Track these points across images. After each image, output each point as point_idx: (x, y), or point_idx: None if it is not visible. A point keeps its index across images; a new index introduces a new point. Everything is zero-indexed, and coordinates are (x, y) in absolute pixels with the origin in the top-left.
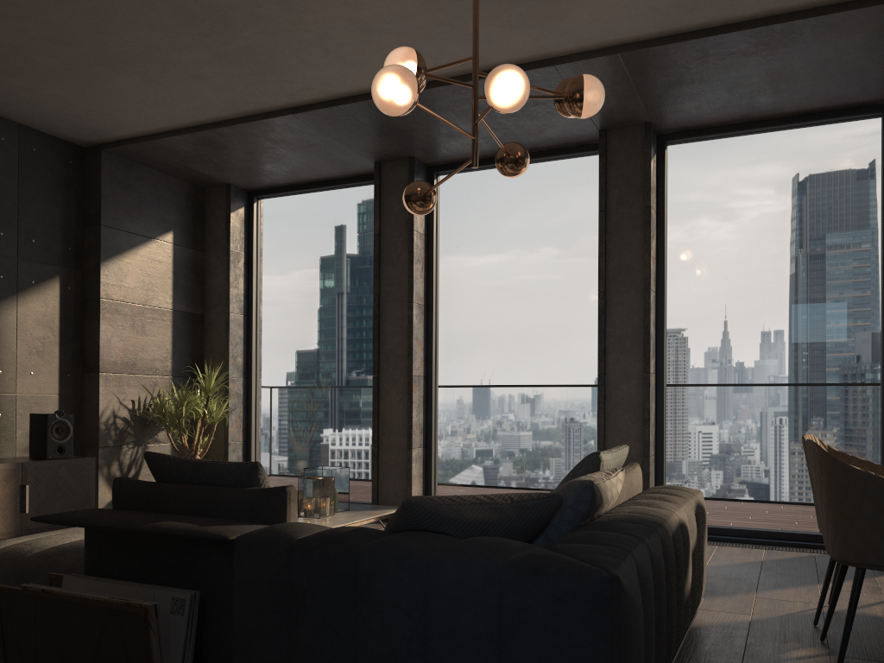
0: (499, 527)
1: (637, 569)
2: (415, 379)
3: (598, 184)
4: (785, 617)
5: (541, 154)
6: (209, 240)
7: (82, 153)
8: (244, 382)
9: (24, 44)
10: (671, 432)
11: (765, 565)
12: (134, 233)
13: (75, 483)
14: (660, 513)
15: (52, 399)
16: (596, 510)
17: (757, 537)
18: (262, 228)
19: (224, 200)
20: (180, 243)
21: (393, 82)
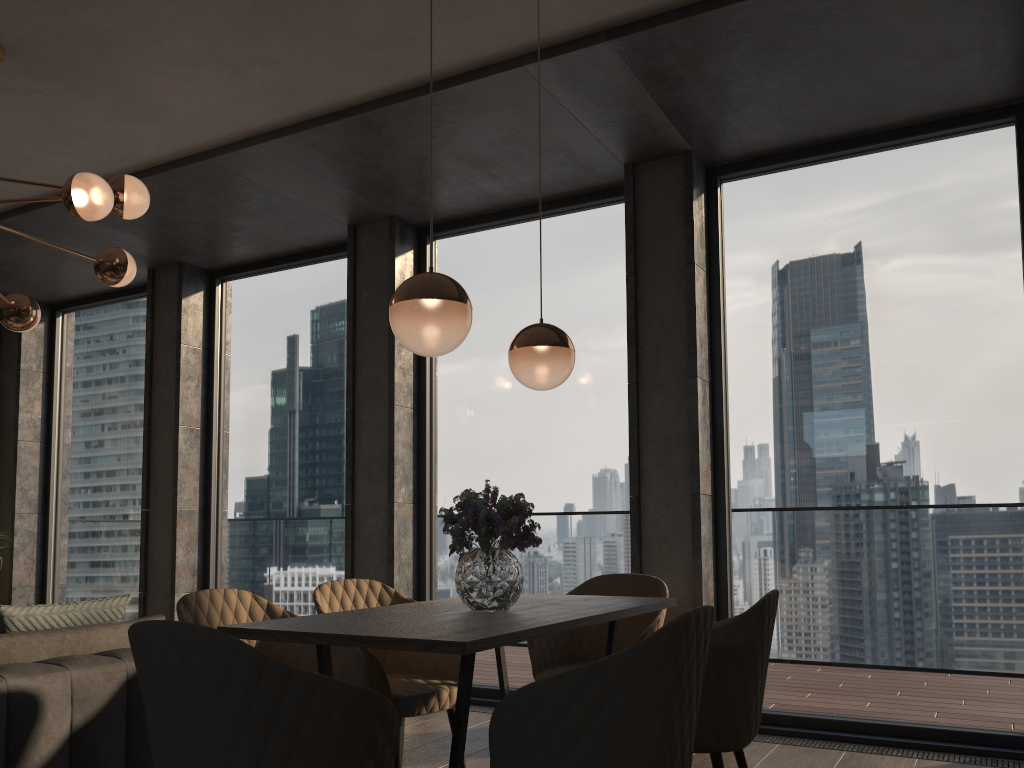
0: None
1: None
2: (182, 513)
3: (347, 286)
4: None
5: (312, 255)
6: (4, 360)
7: None
8: (40, 518)
9: None
10: (435, 572)
11: None
12: None
13: None
14: None
15: None
16: None
17: None
18: (65, 345)
19: None
20: None
21: None
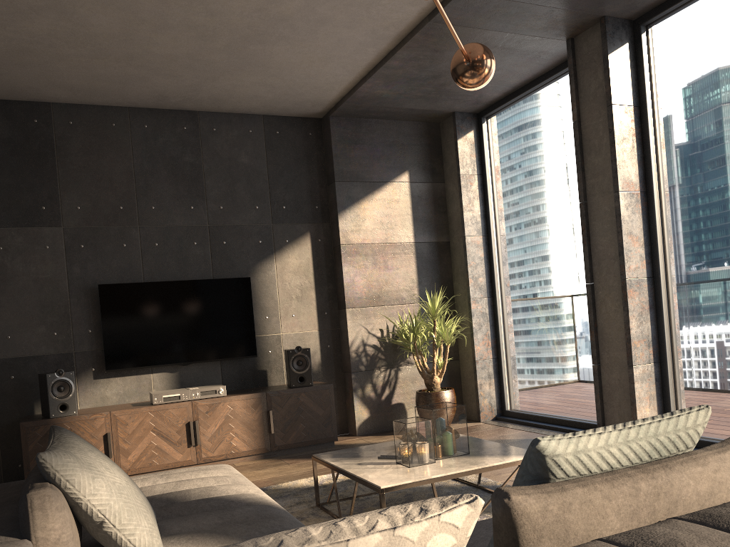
0: None
1: None
2: (631, 283)
3: None
4: None
5: None
6: (446, 170)
7: (320, 123)
8: (489, 301)
9: (189, 50)
10: None
11: None
12: (368, 181)
13: (315, 407)
14: None
15: (312, 334)
16: None
17: None
18: (492, 146)
19: (452, 129)
20: (417, 180)
21: None
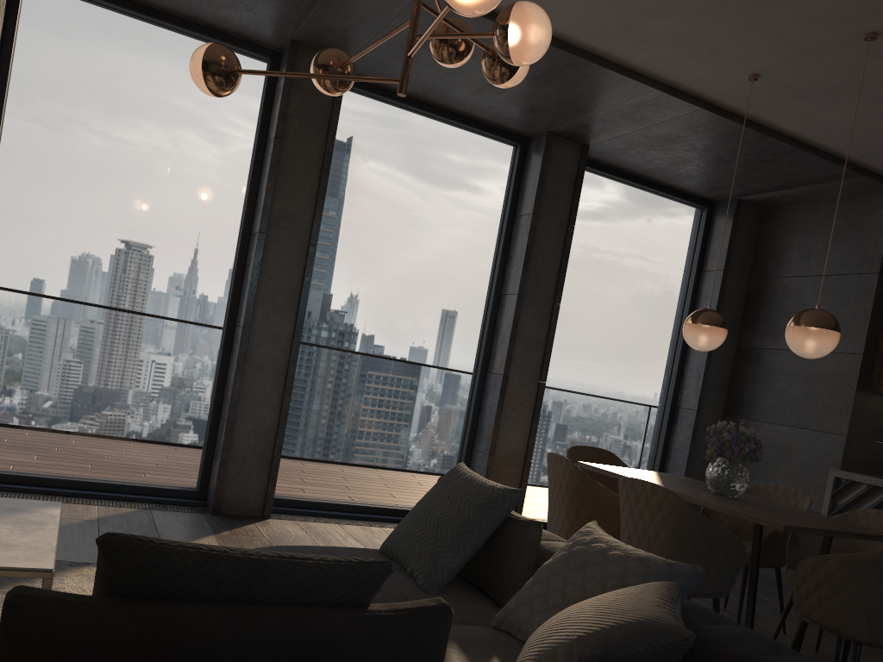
0: None
1: None
2: None
3: (280, 104)
4: None
5: (198, 29)
6: None
7: None
8: None
9: None
10: (294, 400)
11: None
12: None
13: None
14: None
15: None
16: None
17: (360, 512)
18: None
19: None
20: None
21: None
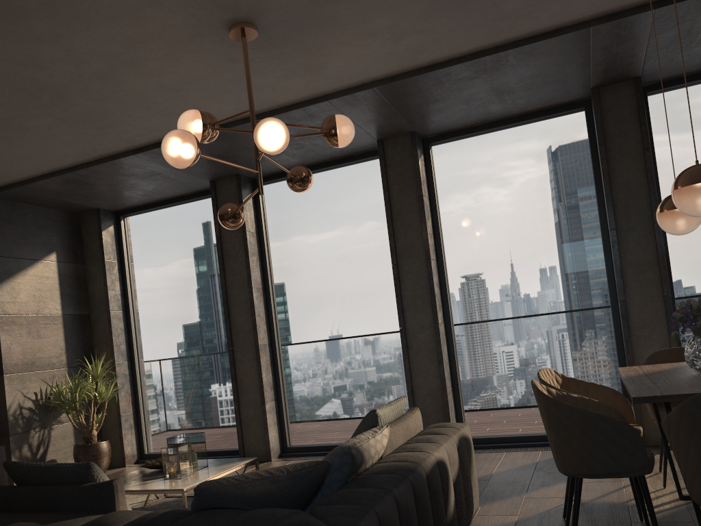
0: (278, 495)
1: (379, 520)
2: (261, 347)
3: (382, 182)
4: (543, 514)
5: (338, 162)
6: (87, 254)
7: None
8: (129, 364)
9: None
10: (462, 366)
11: (538, 465)
12: (22, 258)
13: None
14: (418, 457)
15: None
16: (359, 468)
17: (536, 440)
18: (130, 240)
19: (95, 222)
20: (63, 260)
21: (176, 144)
